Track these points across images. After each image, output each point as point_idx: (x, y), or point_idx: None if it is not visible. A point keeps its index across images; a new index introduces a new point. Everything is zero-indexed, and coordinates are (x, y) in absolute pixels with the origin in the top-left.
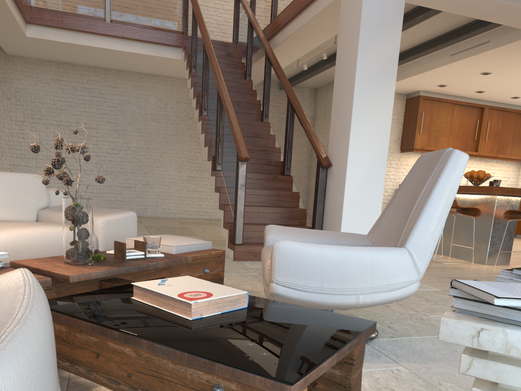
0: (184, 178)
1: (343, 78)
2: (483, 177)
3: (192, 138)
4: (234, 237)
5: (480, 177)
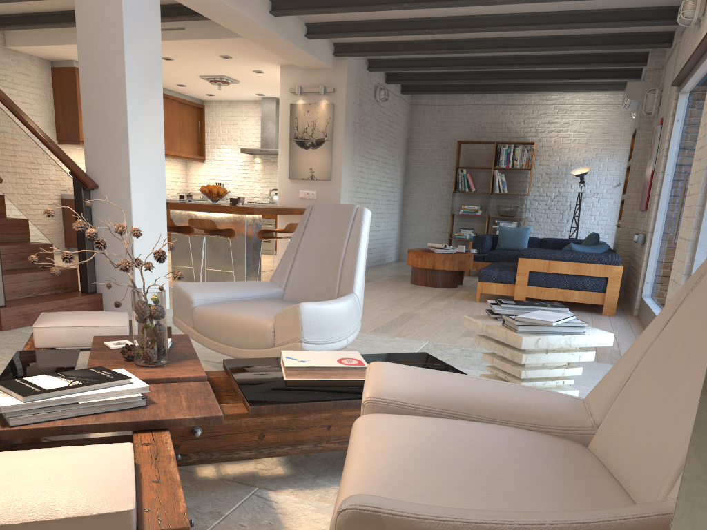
0: None
1: (99, 74)
2: (223, 193)
3: None
4: None
5: (220, 193)
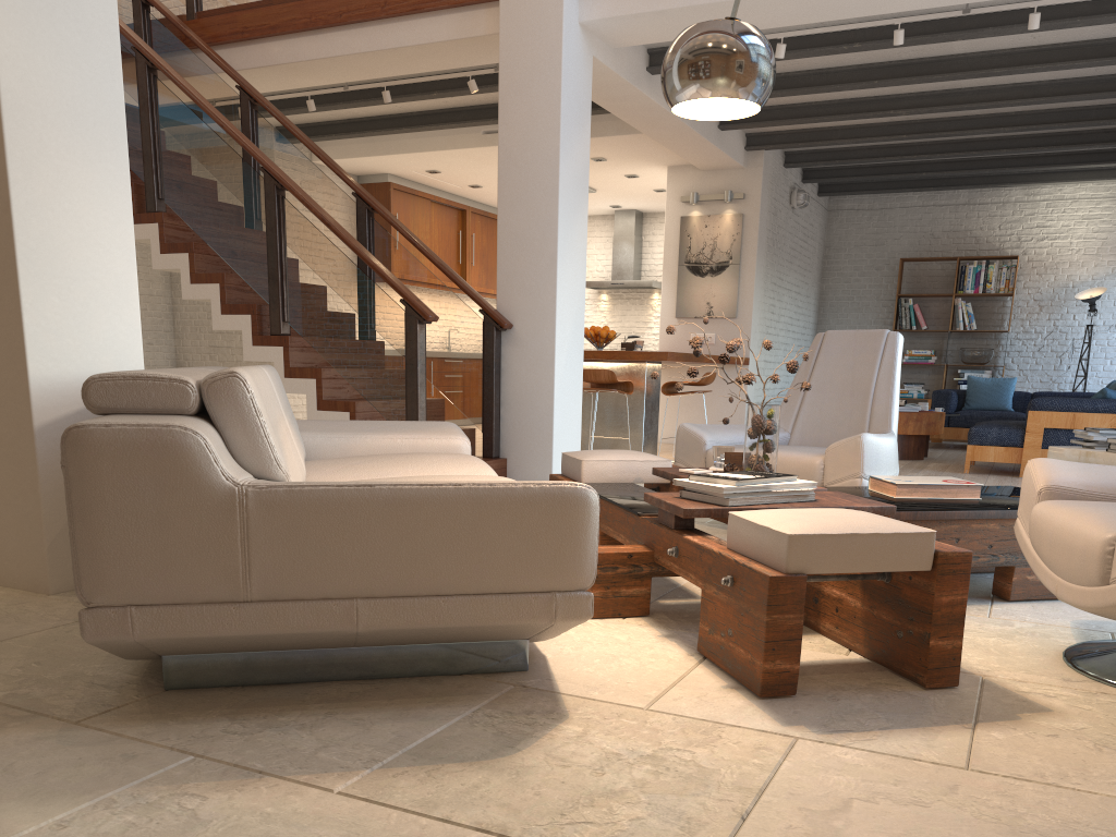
0: None
1: (524, 191)
2: (613, 336)
3: None
4: None
5: (610, 336)
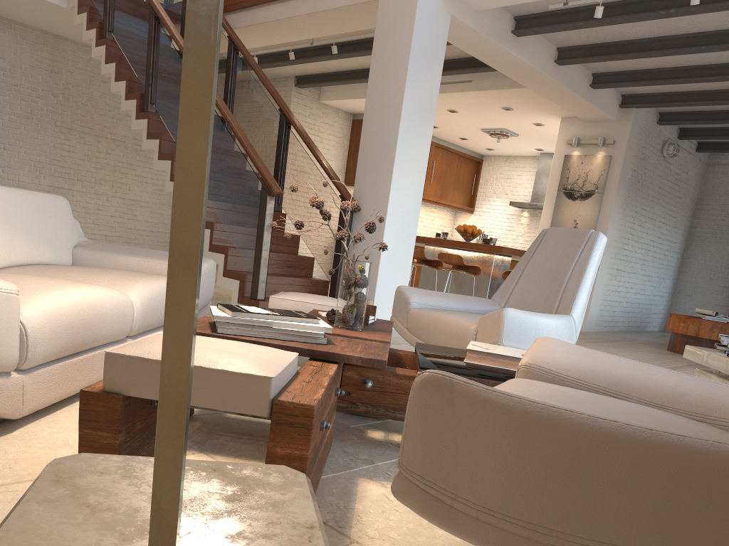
0: (44, 189)
1: (380, 111)
2: (477, 233)
3: (56, 127)
4: (256, 291)
5: (474, 233)
